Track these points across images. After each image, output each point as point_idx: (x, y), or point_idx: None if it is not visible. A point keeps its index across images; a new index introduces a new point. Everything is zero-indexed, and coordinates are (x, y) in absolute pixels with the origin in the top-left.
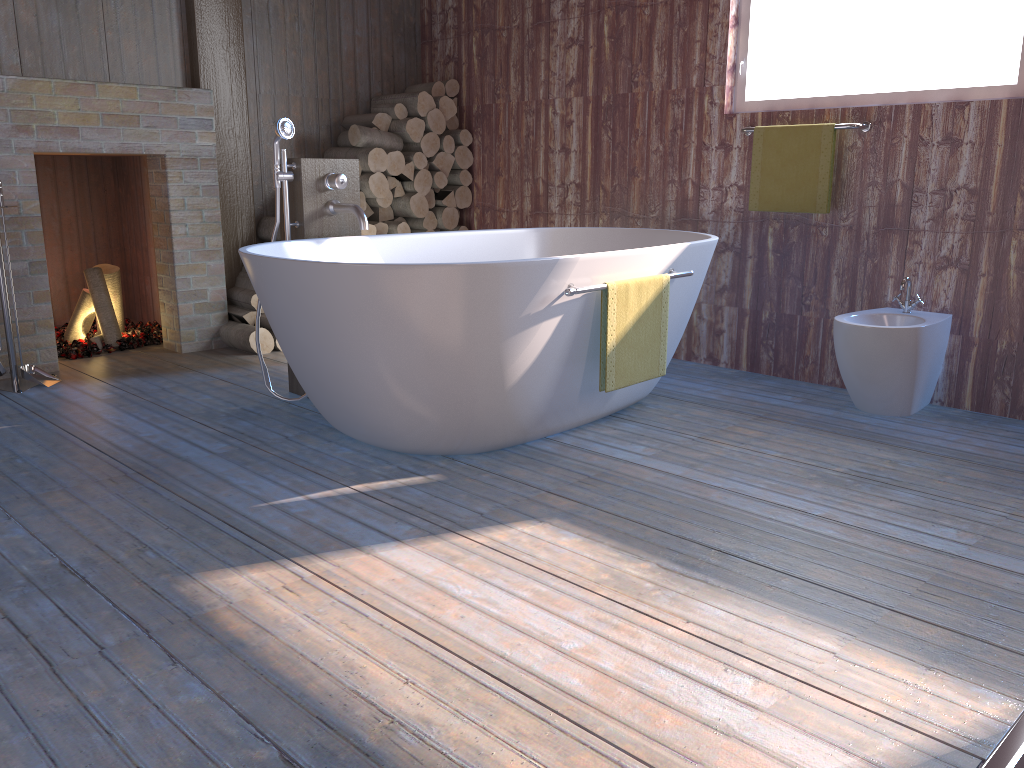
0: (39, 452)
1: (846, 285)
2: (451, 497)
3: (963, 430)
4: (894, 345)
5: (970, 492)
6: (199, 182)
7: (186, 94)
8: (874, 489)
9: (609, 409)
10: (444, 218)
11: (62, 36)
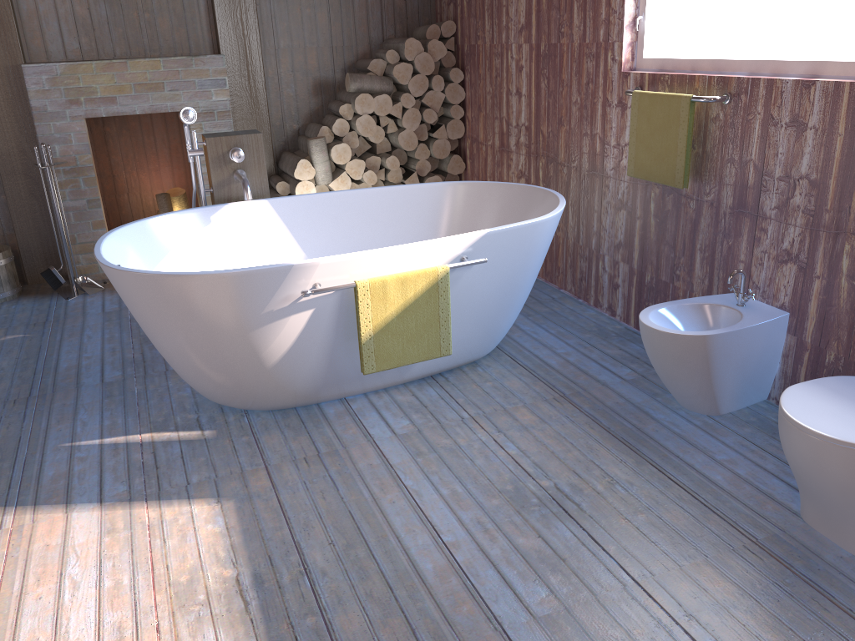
0: (9, 365)
1: (707, 262)
2: (191, 459)
3: (751, 446)
4: (679, 350)
5: (634, 541)
6: (217, 130)
7: (202, 60)
8: (542, 517)
9: (416, 375)
10: (435, 149)
11: (110, 22)
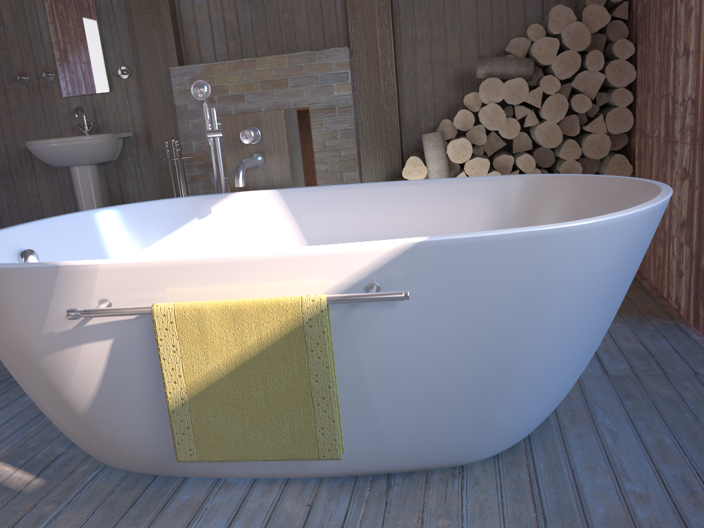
0: None
1: None
2: None
3: None
4: None
5: None
6: (337, 127)
7: (324, 54)
8: None
9: (330, 471)
10: (587, 146)
11: (254, 25)
